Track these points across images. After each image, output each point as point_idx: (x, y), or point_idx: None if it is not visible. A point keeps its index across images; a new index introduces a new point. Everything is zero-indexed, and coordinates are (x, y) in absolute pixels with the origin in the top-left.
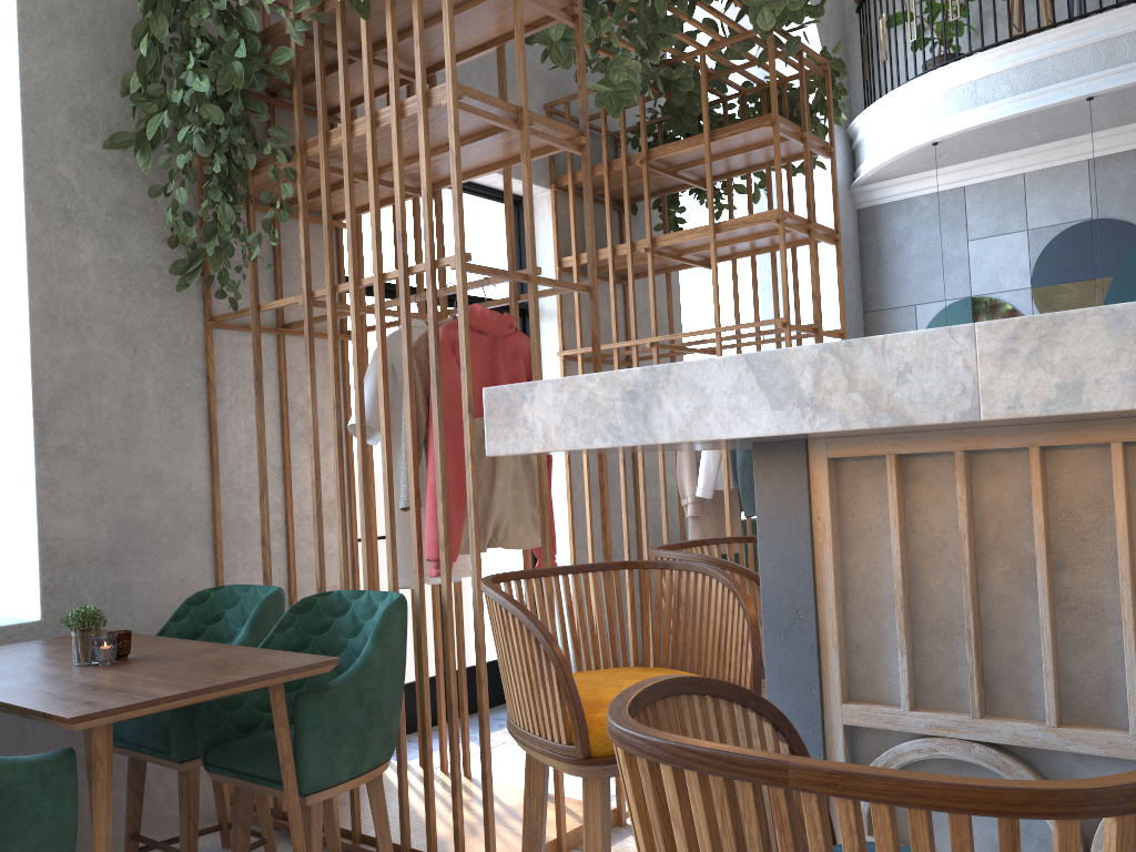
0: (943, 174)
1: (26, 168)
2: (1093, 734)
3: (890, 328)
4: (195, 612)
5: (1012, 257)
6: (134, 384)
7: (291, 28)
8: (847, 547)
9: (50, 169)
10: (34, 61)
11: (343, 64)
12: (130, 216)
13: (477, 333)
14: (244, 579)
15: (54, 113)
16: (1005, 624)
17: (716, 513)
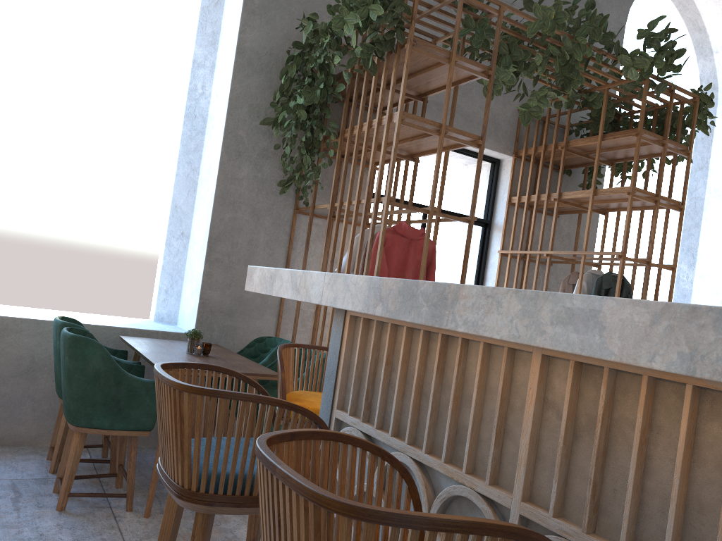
0: None
1: (225, 131)
2: (381, 433)
3: None
4: (257, 346)
5: None
6: (255, 235)
7: (344, 75)
8: (352, 350)
9: (235, 132)
10: (238, 83)
11: (363, 95)
12: (267, 156)
13: (400, 236)
14: (290, 337)
15: (242, 107)
16: (378, 389)
17: None
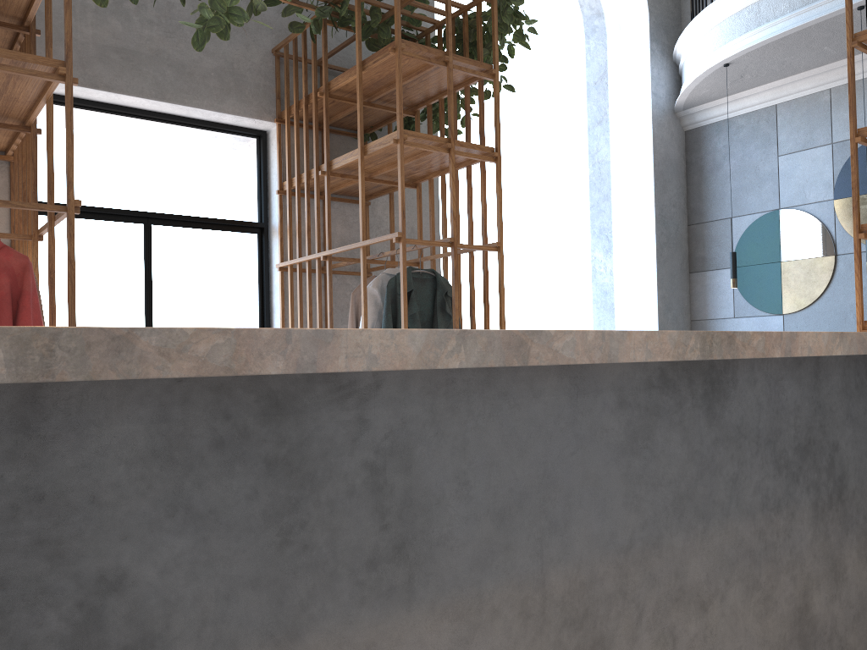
0: (756, 94)
1: None
2: None
3: (709, 240)
4: None
5: (817, 171)
6: None
7: None
8: None
9: None
10: None
11: None
12: None
13: None
14: None
15: None
16: None
17: None
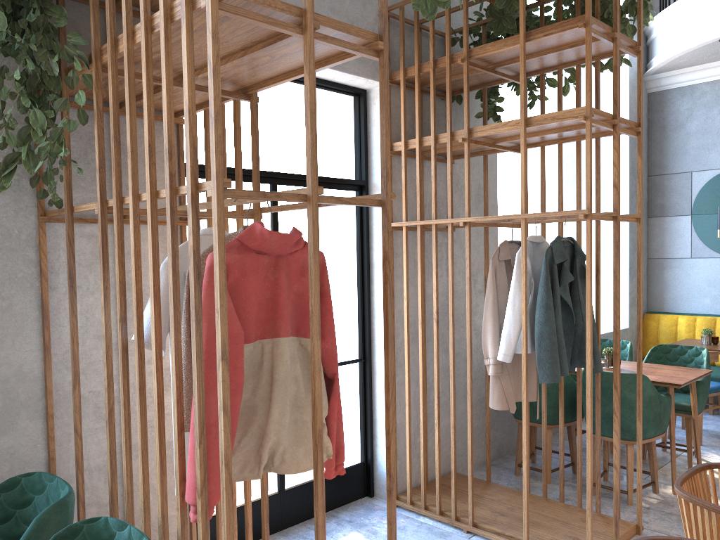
0: None
1: None
2: None
3: (669, 190)
4: (5, 498)
5: None
6: None
7: None
8: None
9: None
10: None
11: None
12: None
13: (256, 254)
14: None
15: None
16: None
17: (515, 368)
